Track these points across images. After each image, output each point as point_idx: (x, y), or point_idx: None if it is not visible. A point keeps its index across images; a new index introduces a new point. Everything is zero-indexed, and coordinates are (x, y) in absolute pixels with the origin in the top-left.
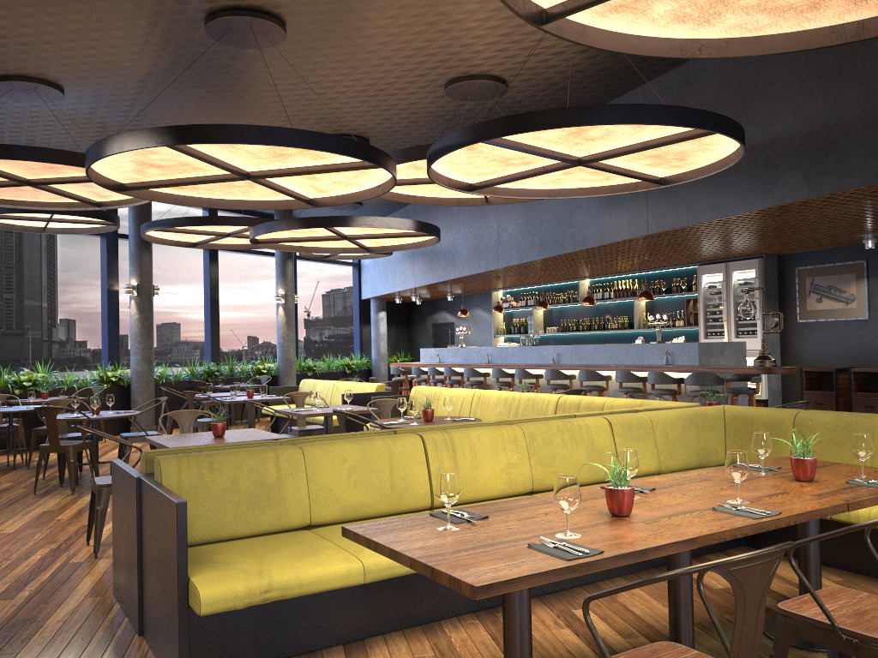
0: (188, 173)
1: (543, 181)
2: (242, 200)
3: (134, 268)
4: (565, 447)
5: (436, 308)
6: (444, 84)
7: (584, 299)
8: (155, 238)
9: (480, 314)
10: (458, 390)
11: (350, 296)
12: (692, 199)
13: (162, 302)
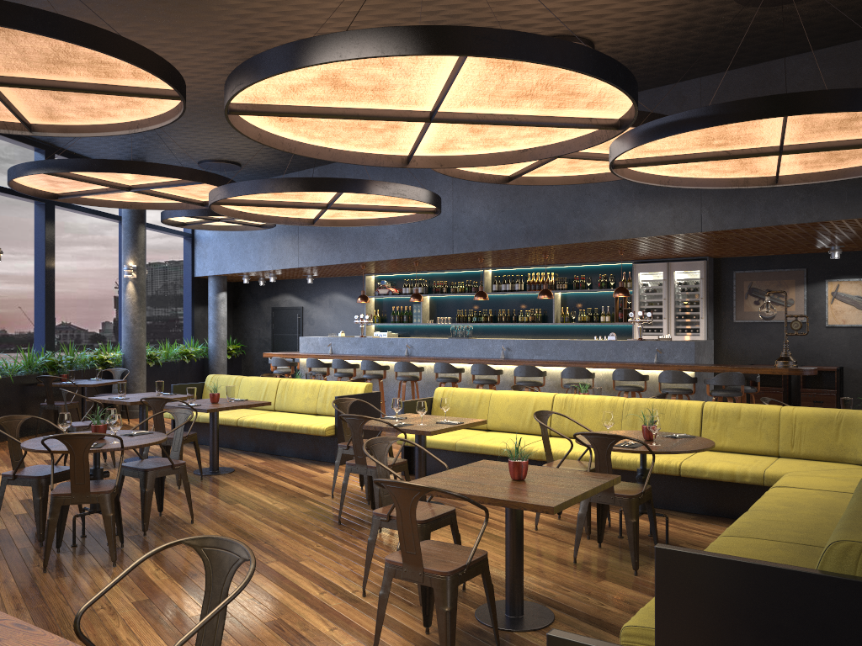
0: (351, 101)
1: (678, 166)
2: (324, 148)
3: None
4: None
5: (278, 291)
6: None
7: (542, 292)
8: (14, 183)
9: (342, 299)
10: (521, 393)
11: (172, 272)
12: (769, 200)
13: None
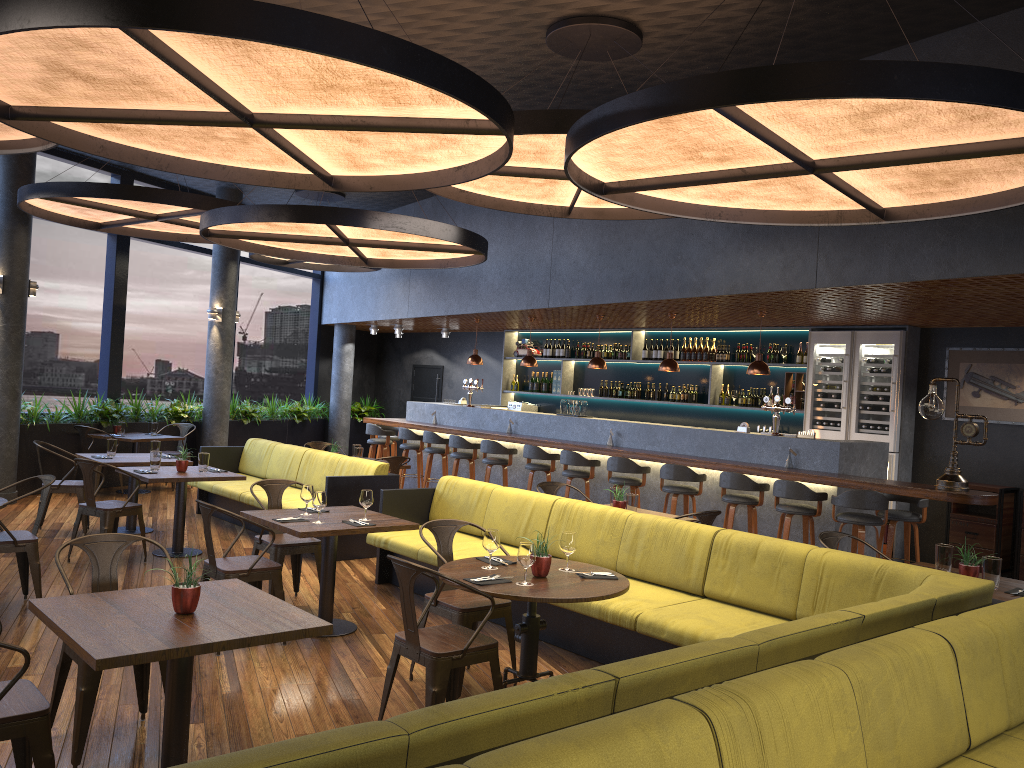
0: (139, 101)
1: (712, 192)
2: (215, 165)
3: (0, 252)
4: (907, 705)
5: (420, 345)
6: (549, 24)
7: (664, 362)
8: (39, 210)
9: (483, 359)
10: (523, 493)
11: (304, 318)
12: (902, 244)
13: (34, 302)
